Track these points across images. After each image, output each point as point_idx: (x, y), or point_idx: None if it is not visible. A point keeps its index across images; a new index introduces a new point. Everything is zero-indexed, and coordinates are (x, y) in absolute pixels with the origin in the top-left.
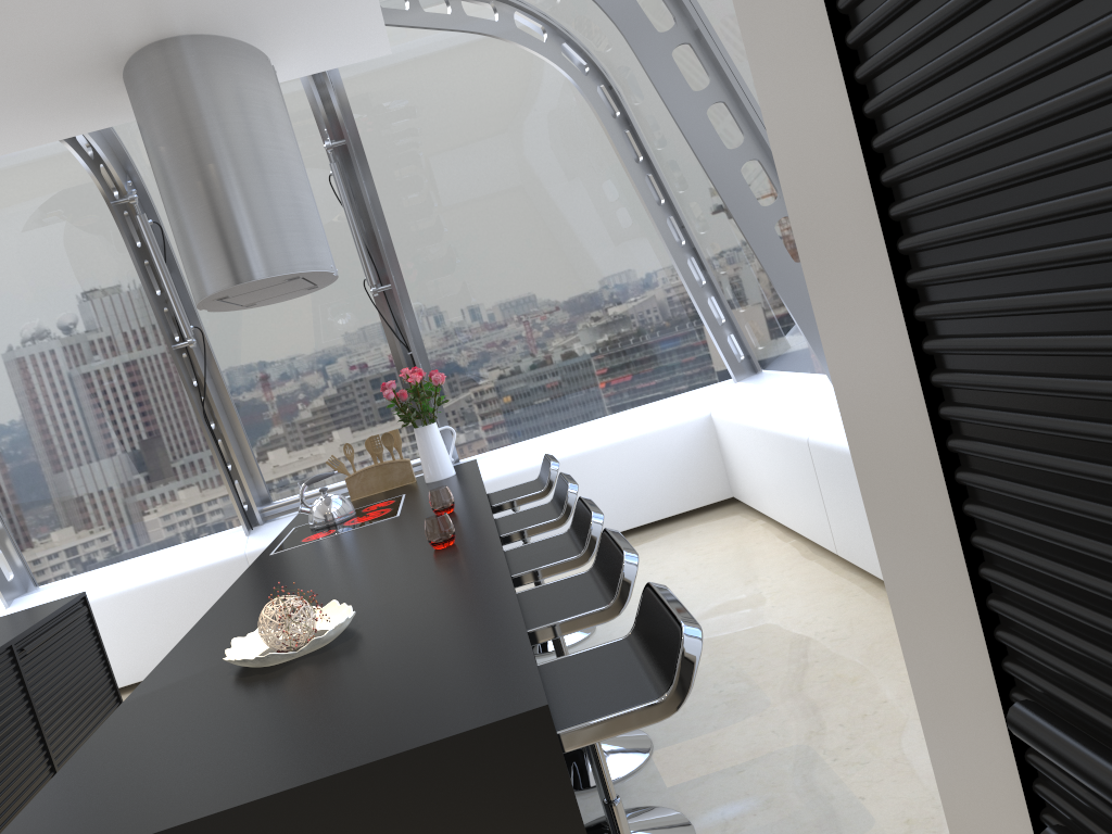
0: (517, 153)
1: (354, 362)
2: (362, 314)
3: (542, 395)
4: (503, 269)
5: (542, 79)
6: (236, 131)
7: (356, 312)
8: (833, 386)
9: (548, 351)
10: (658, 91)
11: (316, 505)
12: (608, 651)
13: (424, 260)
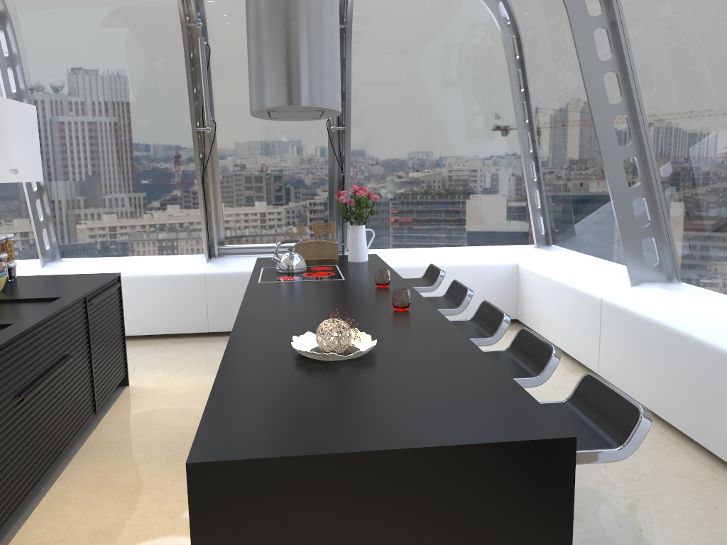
0: (446, 64)
1: (303, 170)
2: (317, 140)
3: (413, 223)
4: (414, 137)
5: (477, 21)
6: (316, 5)
7: (314, 138)
8: None
9: (425, 196)
10: (578, 54)
11: (285, 258)
12: (556, 407)
13: (367, 116)
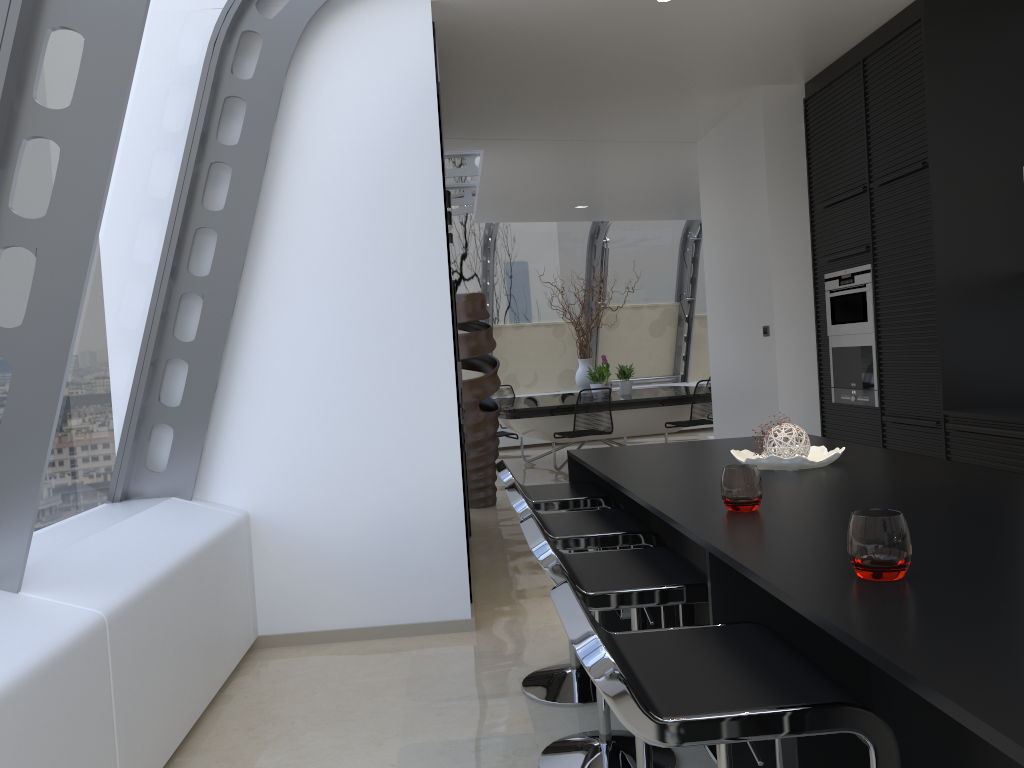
0: None
1: None
2: None
3: None
4: None
5: None
6: None
7: None
8: (453, 352)
9: None
10: None
11: None
12: (545, 497)
13: None
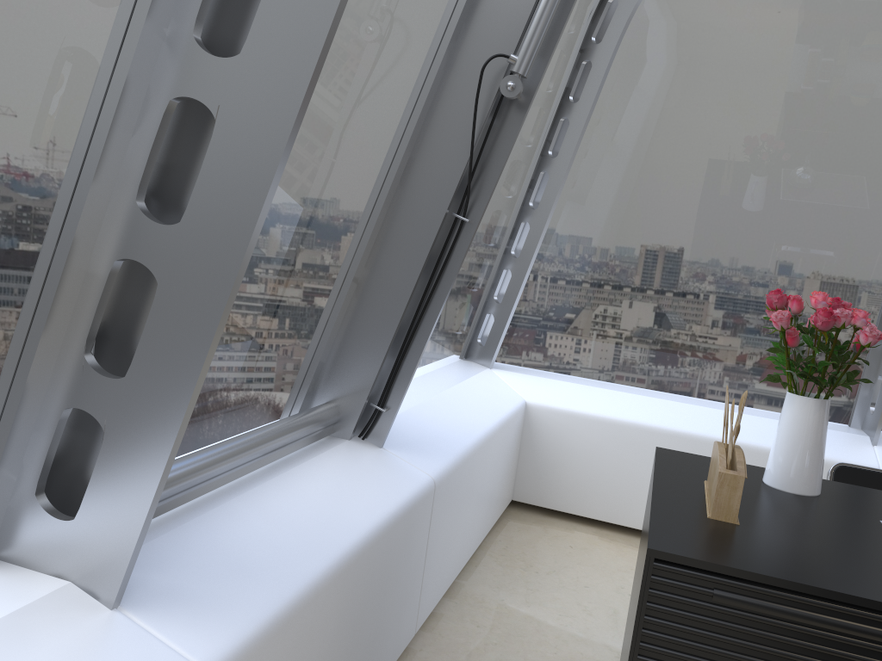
0: None
1: (349, 185)
2: (403, 102)
3: None
4: None
5: None
6: None
7: (404, 93)
8: None
9: None
10: None
11: None
12: None
13: None
